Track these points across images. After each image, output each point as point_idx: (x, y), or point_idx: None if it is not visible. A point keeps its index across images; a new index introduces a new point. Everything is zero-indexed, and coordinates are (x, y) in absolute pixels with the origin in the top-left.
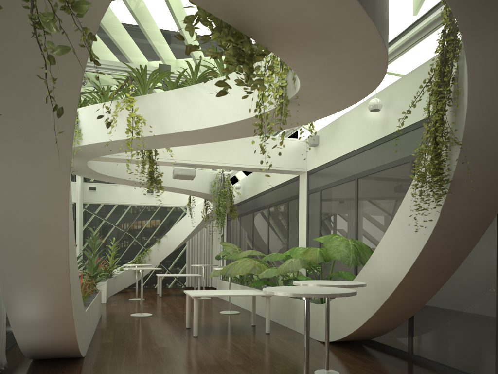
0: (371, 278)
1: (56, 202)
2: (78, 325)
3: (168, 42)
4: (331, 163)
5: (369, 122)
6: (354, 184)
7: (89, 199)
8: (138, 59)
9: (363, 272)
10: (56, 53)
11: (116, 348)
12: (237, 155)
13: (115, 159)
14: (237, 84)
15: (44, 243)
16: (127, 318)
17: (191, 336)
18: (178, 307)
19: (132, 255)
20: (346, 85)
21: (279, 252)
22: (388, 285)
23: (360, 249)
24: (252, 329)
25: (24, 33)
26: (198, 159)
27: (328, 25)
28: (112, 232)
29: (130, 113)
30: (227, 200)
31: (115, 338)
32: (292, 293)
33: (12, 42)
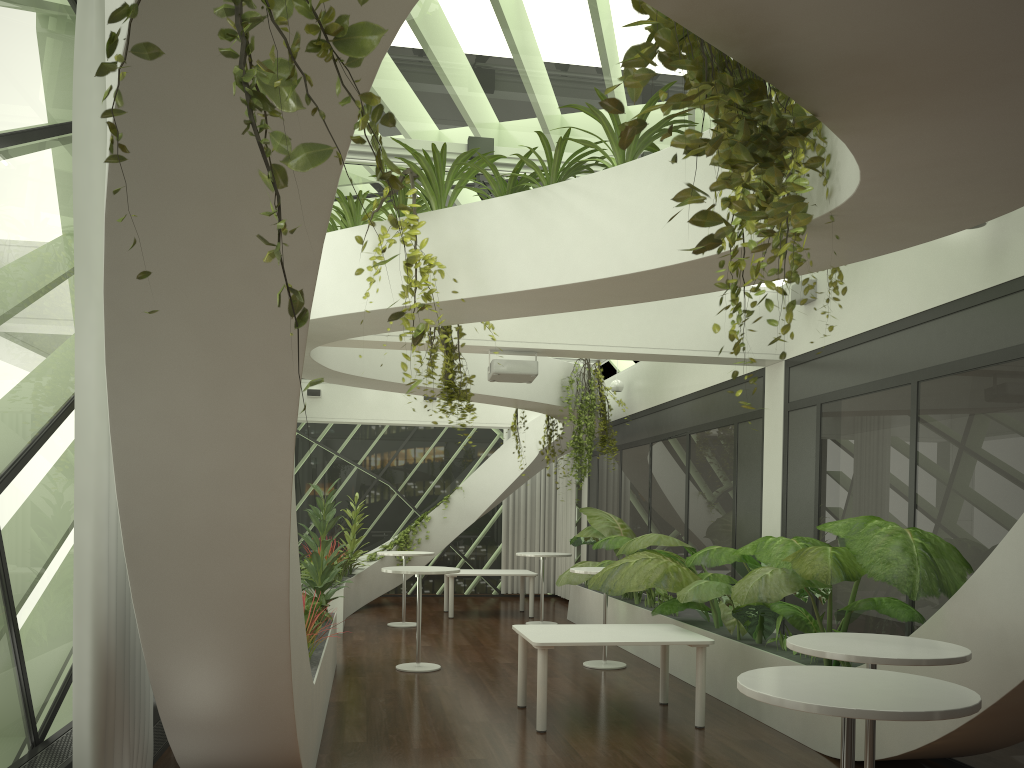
0: (970, 629)
1: (266, 477)
2: (302, 724)
3: (490, 88)
4: (849, 343)
5: (953, 251)
6: (908, 394)
7: (307, 414)
8: (423, 127)
9: (947, 613)
10: (296, 164)
11: (376, 760)
12: (628, 326)
13: (370, 343)
14: (740, 213)
15: (239, 564)
16: (389, 675)
17: (532, 731)
18: (491, 646)
19: (391, 527)
20: (974, 188)
21: (713, 535)
22: (1022, 653)
23: (936, 554)
24: (663, 714)
25: (204, 104)
26: (543, 338)
27: (1015, 48)
28: (351, 480)
29: (410, 251)
30: (597, 418)
31: (372, 732)
32: (824, 707)
33: (178, 126)
